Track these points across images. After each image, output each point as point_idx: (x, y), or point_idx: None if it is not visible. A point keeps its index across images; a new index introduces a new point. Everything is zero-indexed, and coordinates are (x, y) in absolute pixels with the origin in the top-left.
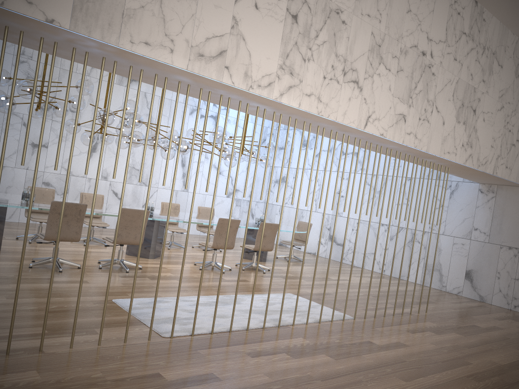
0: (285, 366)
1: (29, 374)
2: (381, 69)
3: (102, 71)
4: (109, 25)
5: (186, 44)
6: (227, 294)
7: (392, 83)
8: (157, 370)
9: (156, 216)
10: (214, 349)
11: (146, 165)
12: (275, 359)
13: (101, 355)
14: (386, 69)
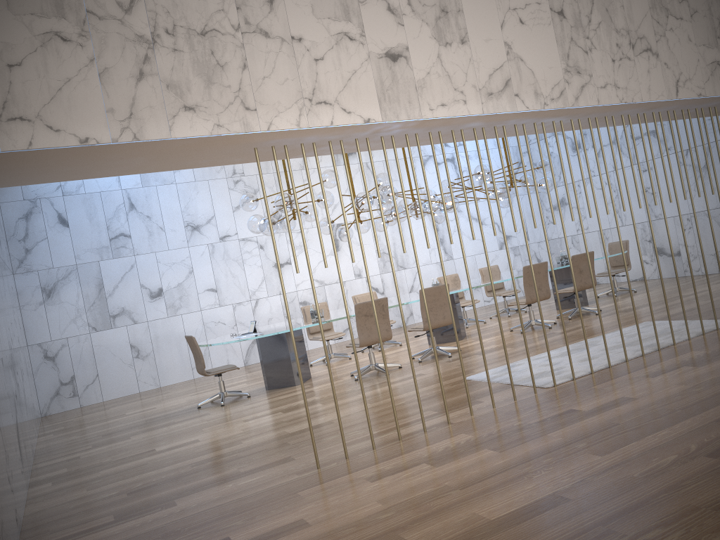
0: (694, 374)
1: (460, 436)
2: (671, 22)
3: (409, 147)
4: (409, 103)
5: (474, 89)
6: (574, 342)
7: (689, 32)
8: (568, 407)
9: (450, 290)
10: (607, 382)
11: (396, 245)
12: (678, 372)
13: (505, 412)
14: (677, 19)
